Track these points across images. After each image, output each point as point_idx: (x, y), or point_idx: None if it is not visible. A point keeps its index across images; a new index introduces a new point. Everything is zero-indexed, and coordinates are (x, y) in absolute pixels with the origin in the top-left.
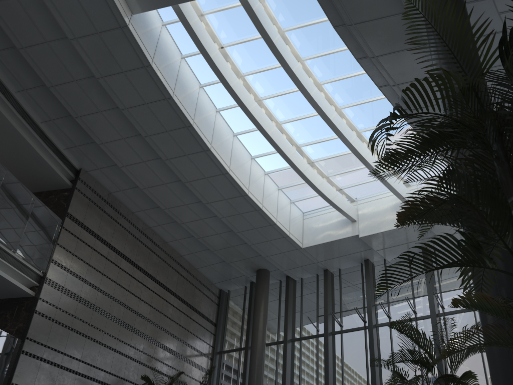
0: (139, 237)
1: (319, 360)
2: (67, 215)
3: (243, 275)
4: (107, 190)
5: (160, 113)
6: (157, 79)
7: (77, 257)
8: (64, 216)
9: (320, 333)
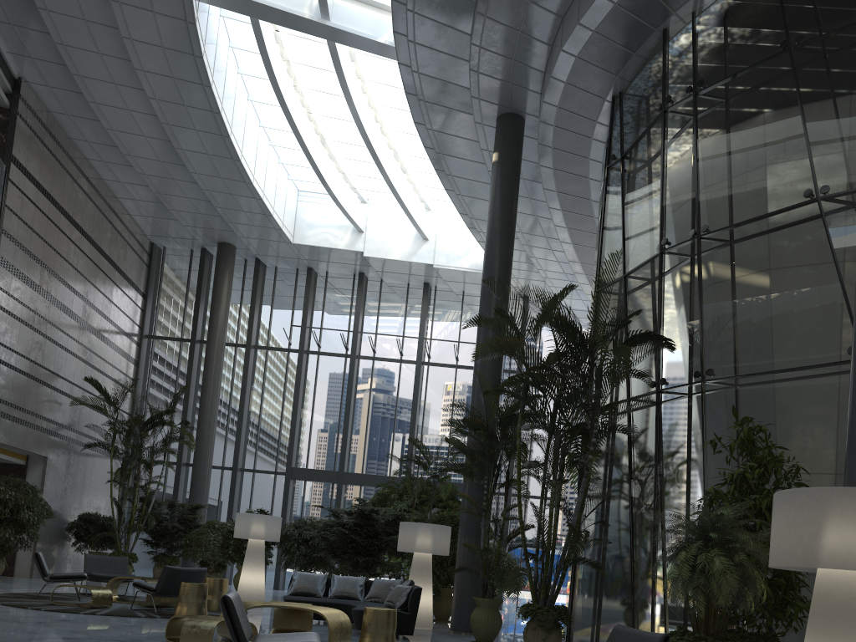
0: (76, 178)
1: (288, 380)
2: (12, 160)
3: (196, 240)
4: (46, 108)
5: (186, 90)
6: (203, 69)
7: (23, 221)
8: (8, 160)
9: (293, 348)
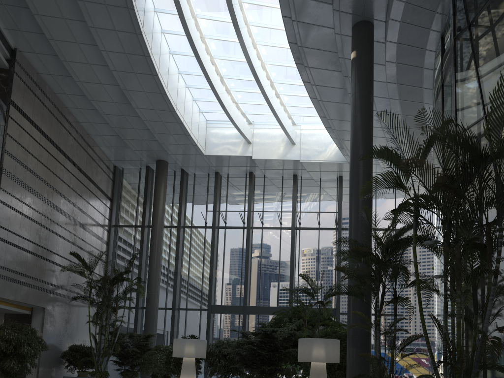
0: (60, 119)
1: (206, 247)
2: (11, 103)
3: (142, 160)
4: (36, 71)
5: (125, 40)
6: (135, 19)
7: (21, 145)
8: (8, 103)
9: (208, 225)
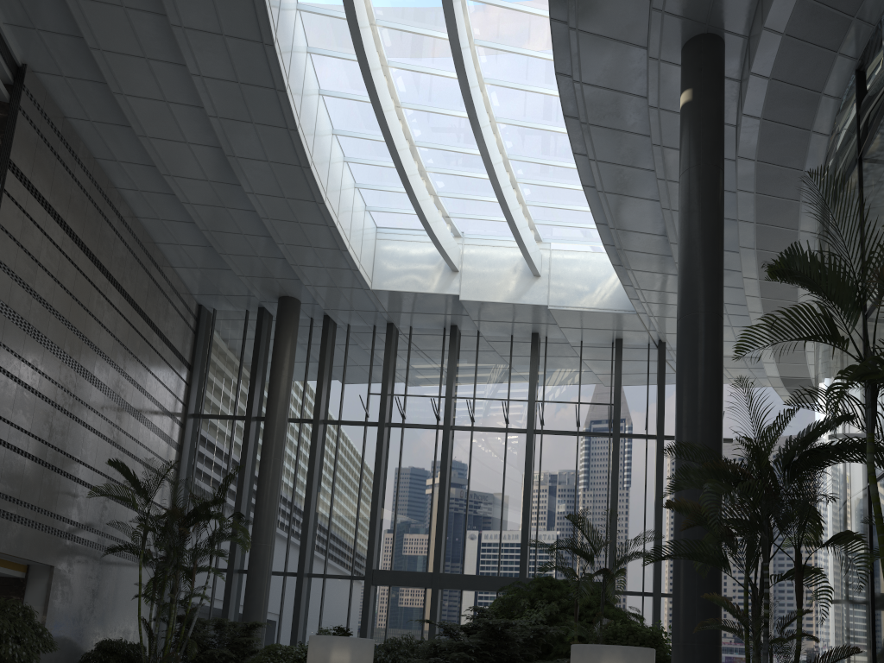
0: (102, 209)
1: (366, 460)
2: (10, 166)
3: (252, 296)
4: (62, 112)
5: (240, 56)
6: (263, 14)
7: (24, 249)
8: (3, 166)
9: (371, 421)
